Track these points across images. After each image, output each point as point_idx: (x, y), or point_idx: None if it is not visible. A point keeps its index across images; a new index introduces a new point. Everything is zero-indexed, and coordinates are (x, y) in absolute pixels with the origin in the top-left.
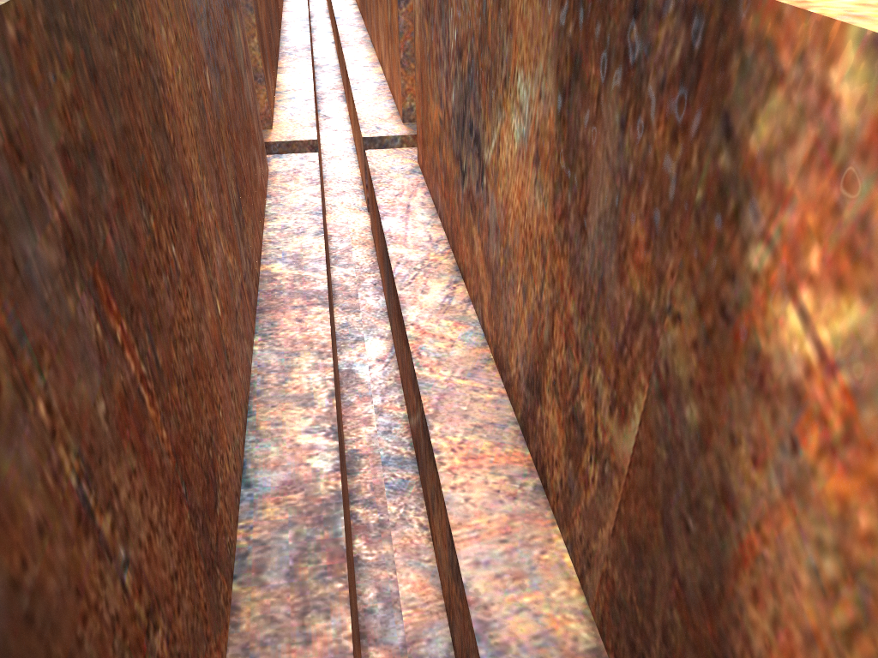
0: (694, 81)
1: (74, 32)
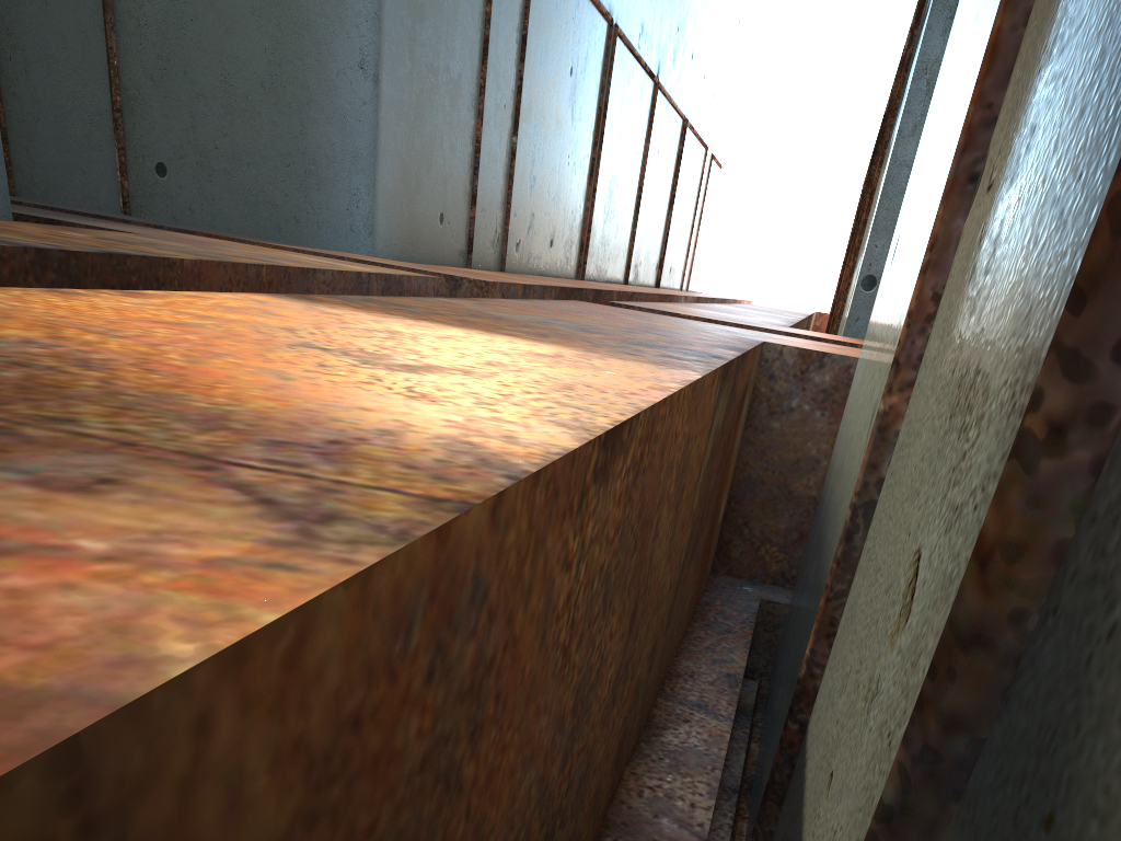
0: None
1: (64, 272)
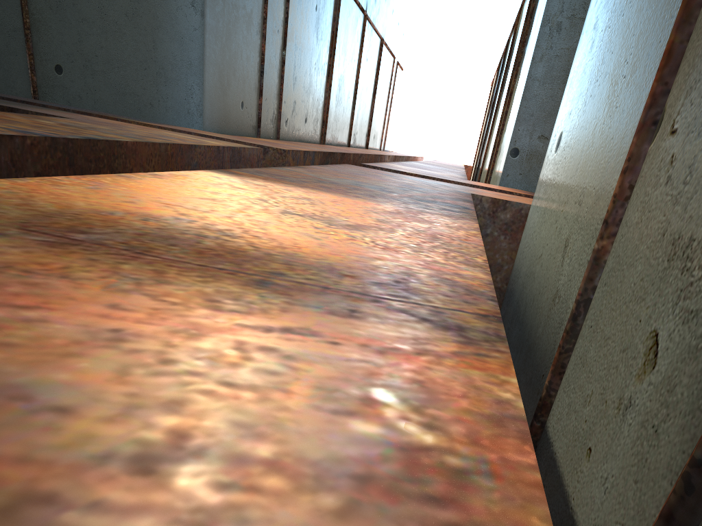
0: None
1: (66, 152)
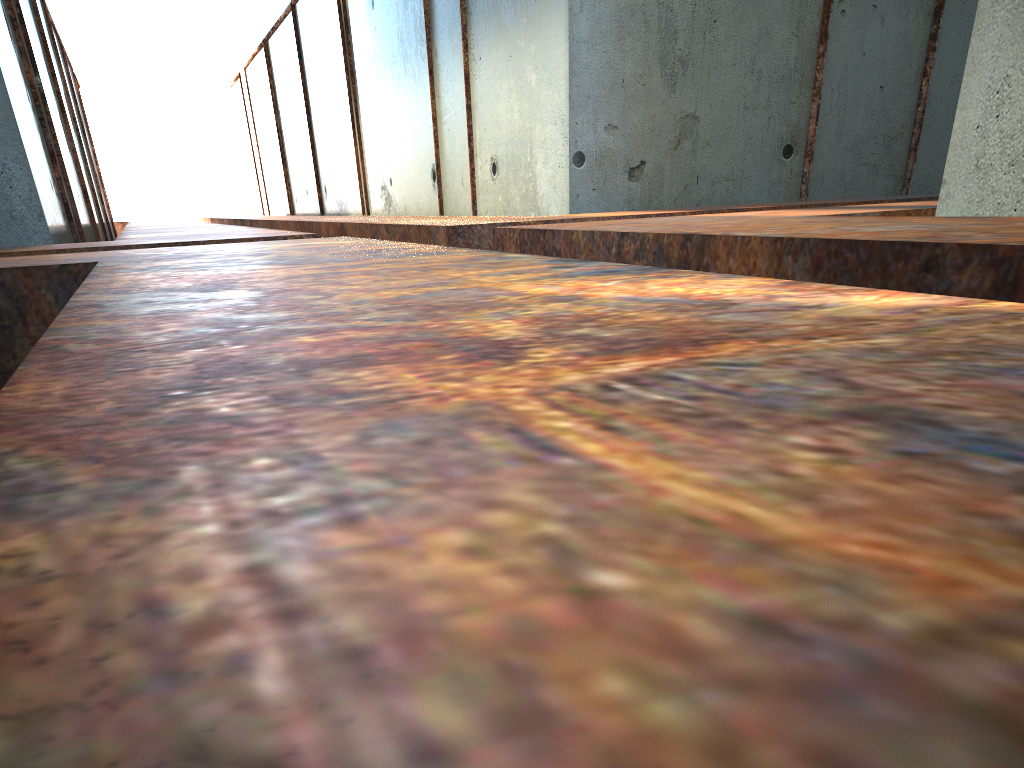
0: (1011, 294)
1: None
